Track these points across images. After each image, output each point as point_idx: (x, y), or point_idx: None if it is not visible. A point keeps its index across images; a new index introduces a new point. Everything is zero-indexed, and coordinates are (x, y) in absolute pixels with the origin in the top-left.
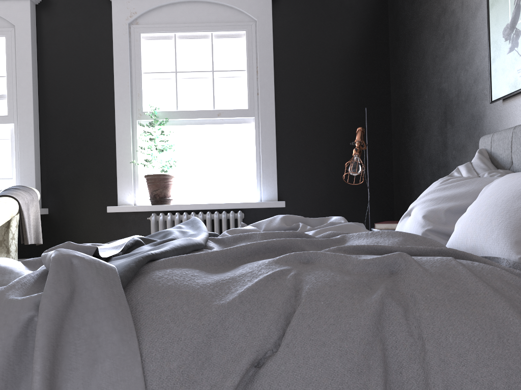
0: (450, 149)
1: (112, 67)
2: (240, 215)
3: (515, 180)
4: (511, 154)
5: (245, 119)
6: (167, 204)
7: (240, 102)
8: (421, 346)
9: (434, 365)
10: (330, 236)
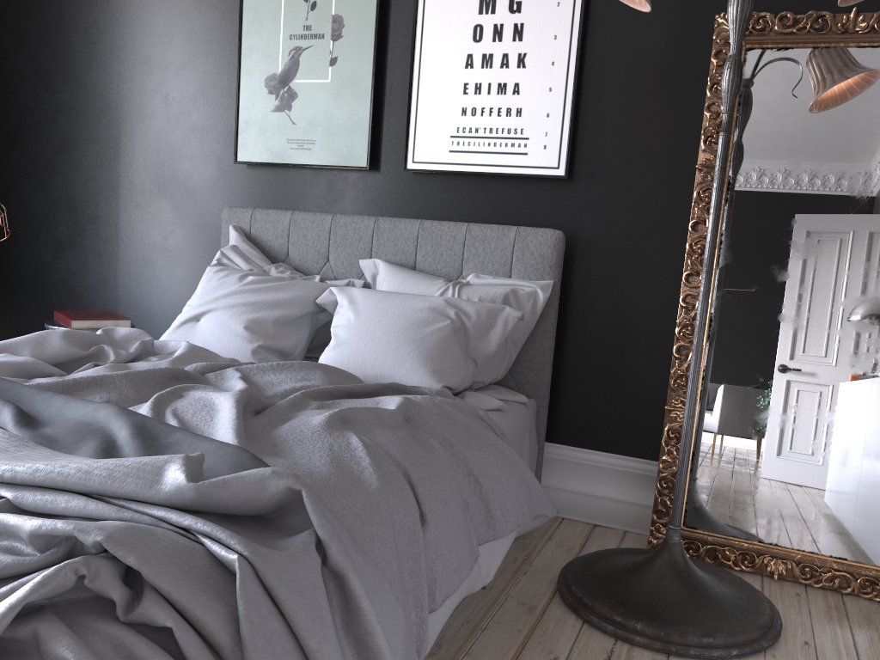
0: (127, 199)
1: None
2: None
3: (399, 304)
4: (288, 245)
5: None
6: None
7: None
8: (473, 481)
9: (491, 493)
10: (209, 370)
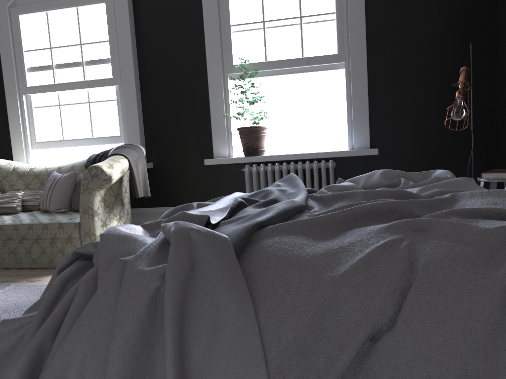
0: None
1: (202, 23)
2: (331, 164)
3: None
4: None
5: (335, 65)
6: (259, 156)
7: (330, 47)
8: None
9: None
10: (438, 194)
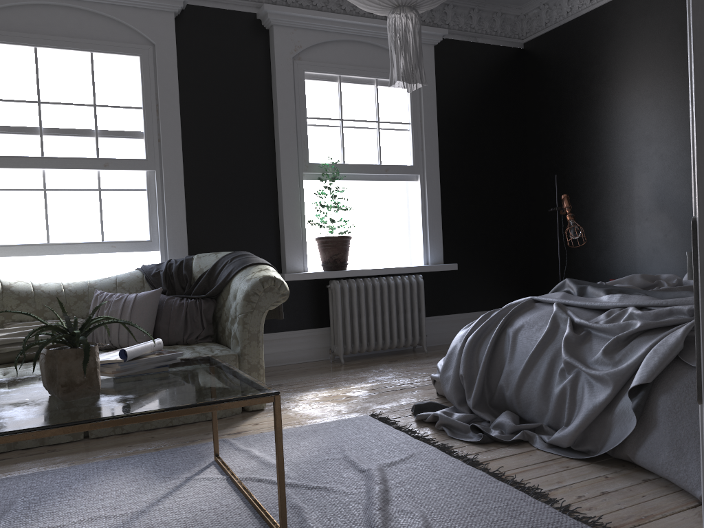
0: (640, 216)
1: (267, 107)
2: (422, 279)
3: None
4: None
5: (409, 176)
6: (348, 270)
7: (405, 157)
8: None
9: None
10: None
